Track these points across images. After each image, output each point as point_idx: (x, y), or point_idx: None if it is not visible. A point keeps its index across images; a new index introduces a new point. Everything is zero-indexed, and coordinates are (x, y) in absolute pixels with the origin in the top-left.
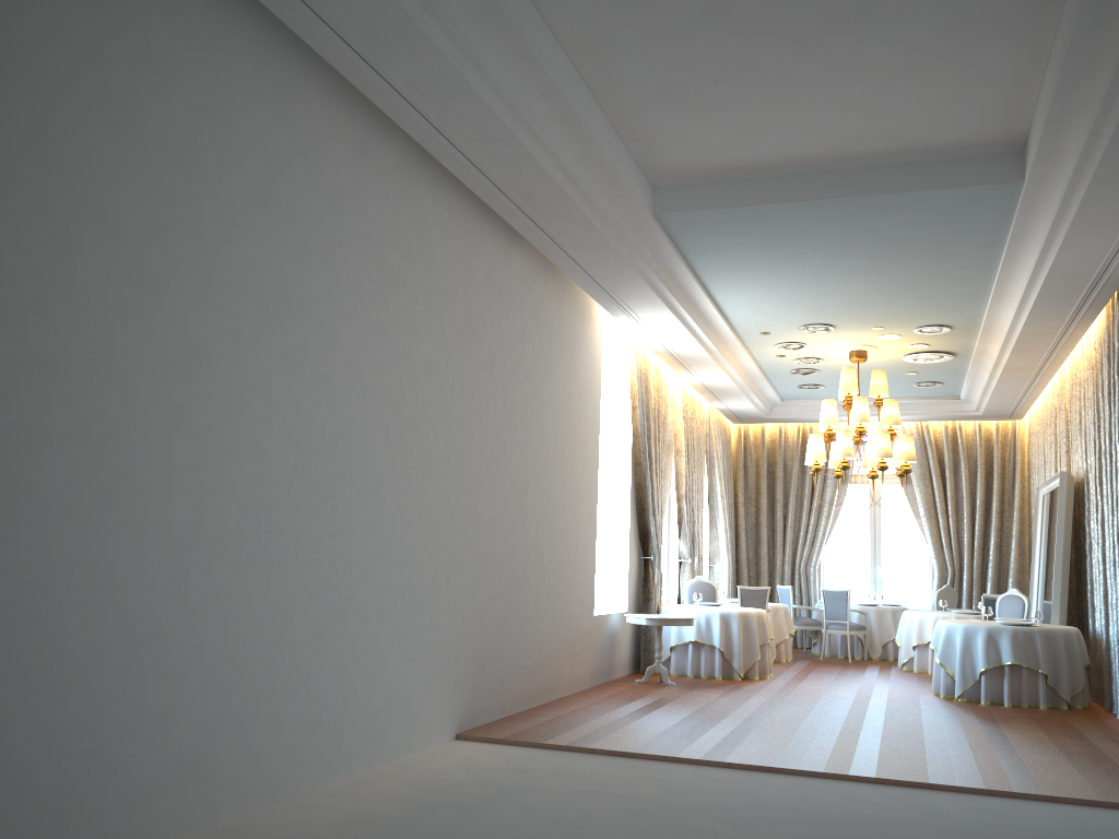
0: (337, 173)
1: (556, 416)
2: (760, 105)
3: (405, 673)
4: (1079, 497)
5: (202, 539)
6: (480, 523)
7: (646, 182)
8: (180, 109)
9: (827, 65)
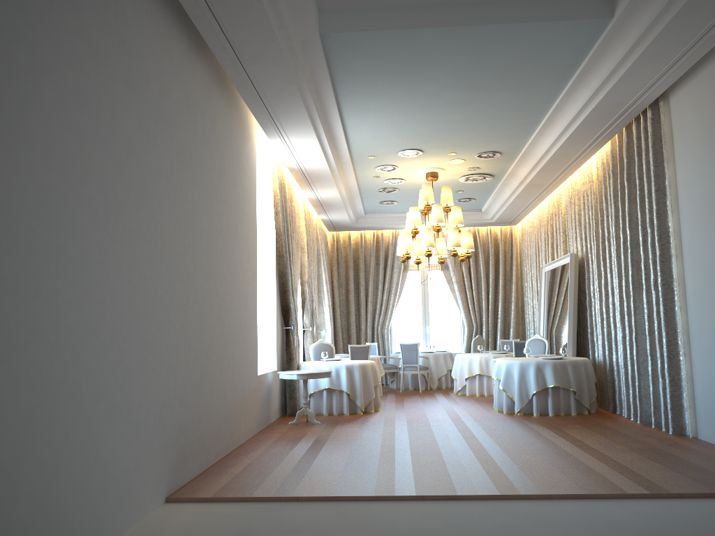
0: None
1: (229, 212)
2: None
3: (120, 451)
4: (579, 270)
5: None
6: (178, 302)
7: (315, 3)
8: None
9: None
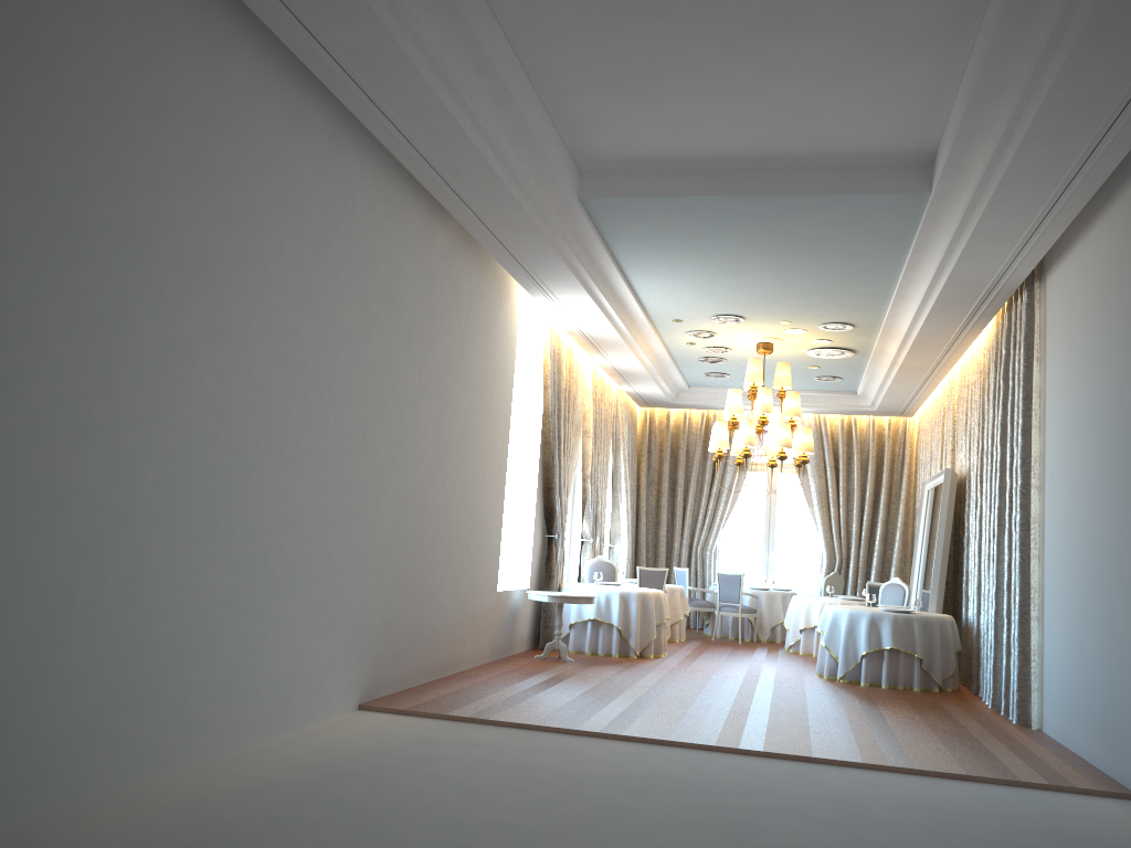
0: (266, 135)
1: (470, 392)
2: (689, 100)
3: (312, 643)
4: (960, 493)
5: (117, 502)
6: (391, 496)
7: (573, 166)
8: (111, 61)
9: (757, 67)
